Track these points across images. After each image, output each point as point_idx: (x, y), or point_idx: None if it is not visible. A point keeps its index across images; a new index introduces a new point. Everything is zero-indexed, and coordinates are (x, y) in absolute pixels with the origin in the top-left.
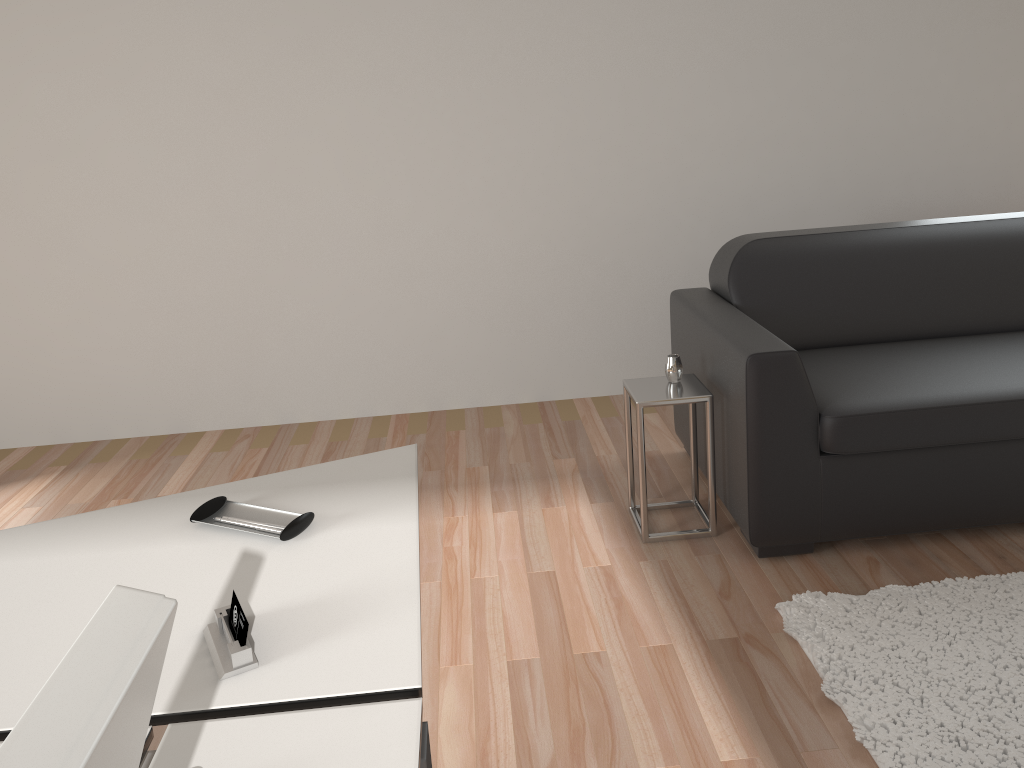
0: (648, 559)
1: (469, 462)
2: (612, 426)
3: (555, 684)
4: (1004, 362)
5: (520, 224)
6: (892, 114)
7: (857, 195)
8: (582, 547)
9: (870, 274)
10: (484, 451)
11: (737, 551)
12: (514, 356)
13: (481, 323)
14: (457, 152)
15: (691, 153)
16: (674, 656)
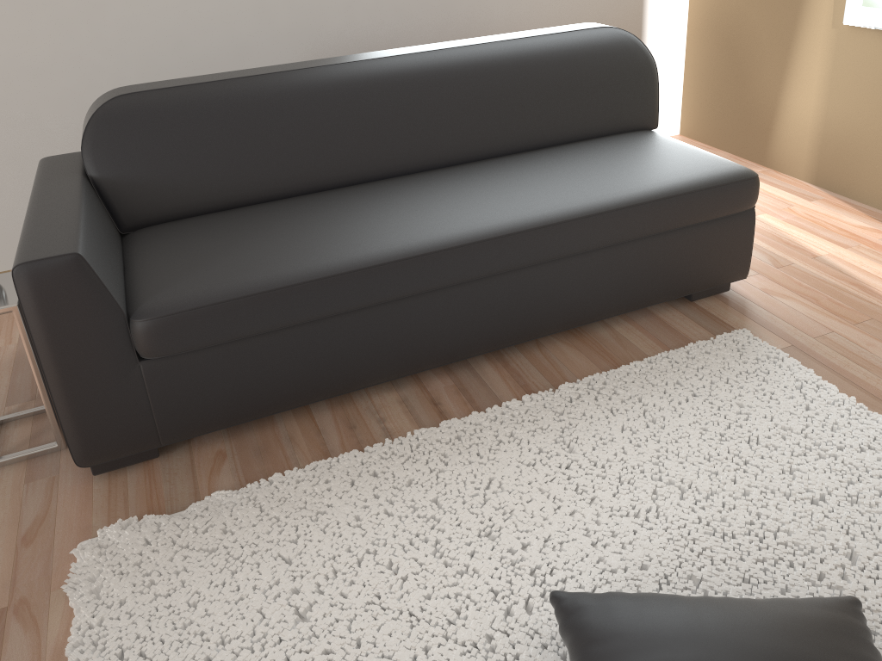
0: None
1: None
2: None
3: None
4: (366, 220)
5: None
6: None
7: (298, 26)
8: None
9: (250, 128)
10: None
11: (79, 467)
12: None
13: None
14: None
15: None
16: None
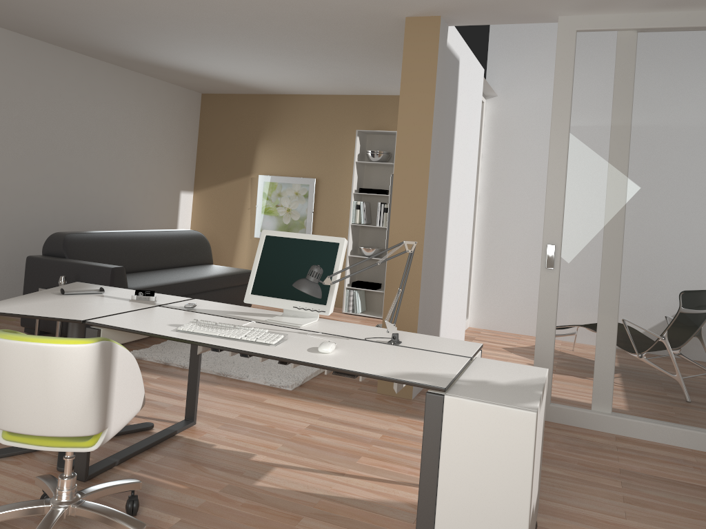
0: None
1: None
2: None
3: None
4: (162, 276)
5: None
6: (81, 188)
7: (66, 222)
8: None
9: (110, 248)
10: None
11: None
12: None
13: None
14: None
15: (1, 195)
16: None
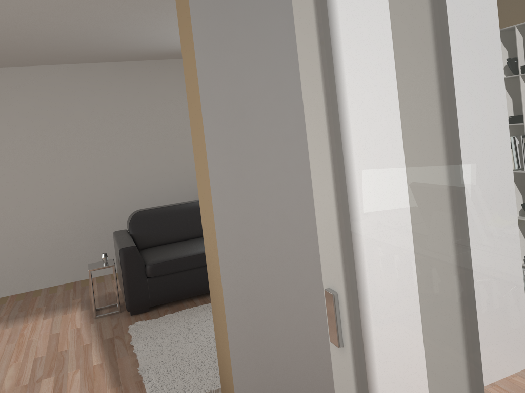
0: (94, 323)
1: (38, 306)
2: (100, 285)
3: (48, 360)
4: None
5: (63, 212)
6: None
7: (191, 191)
8: (72, 324)
9: (176, 219)
10: (46, 301)
11: (125, 315)
12: (63, 264)
13: (48, 253)
14: (35, 187)
15: (128, 181)
16: (91, 345)
